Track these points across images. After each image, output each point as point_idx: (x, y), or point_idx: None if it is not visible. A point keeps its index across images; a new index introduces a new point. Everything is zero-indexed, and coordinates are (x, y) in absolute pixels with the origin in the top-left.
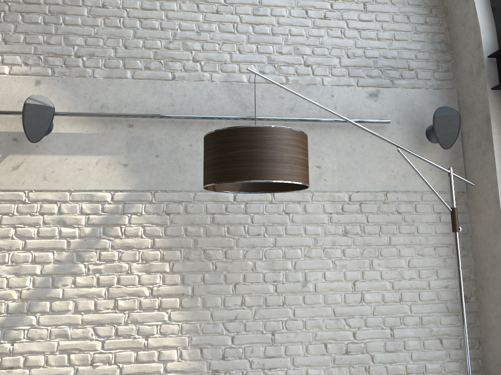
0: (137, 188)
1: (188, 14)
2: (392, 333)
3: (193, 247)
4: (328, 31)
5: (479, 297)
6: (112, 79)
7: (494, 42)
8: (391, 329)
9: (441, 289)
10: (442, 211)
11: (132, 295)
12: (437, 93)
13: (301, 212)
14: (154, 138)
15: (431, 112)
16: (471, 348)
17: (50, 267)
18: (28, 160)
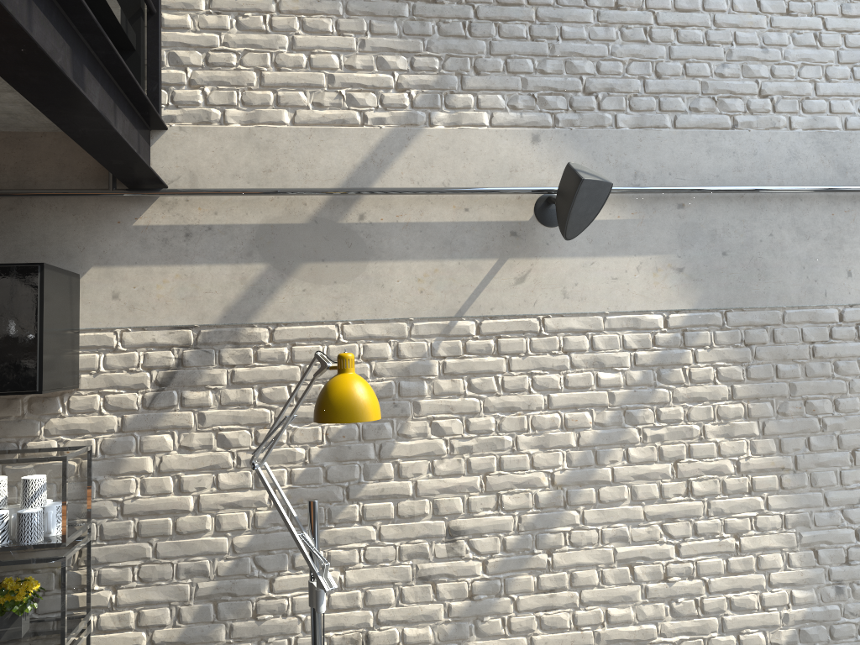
0: (701, 306)
1: (746, 18)
2: None
3: (788, 396)
4: None
5: None
6: (644, 129)
7: None
8: None
9: None
10: None
11: (711, 473)
12: None
13: None
14: (717, 225)
15: None
16: None
17: (590, 434)
18: (537, 266)
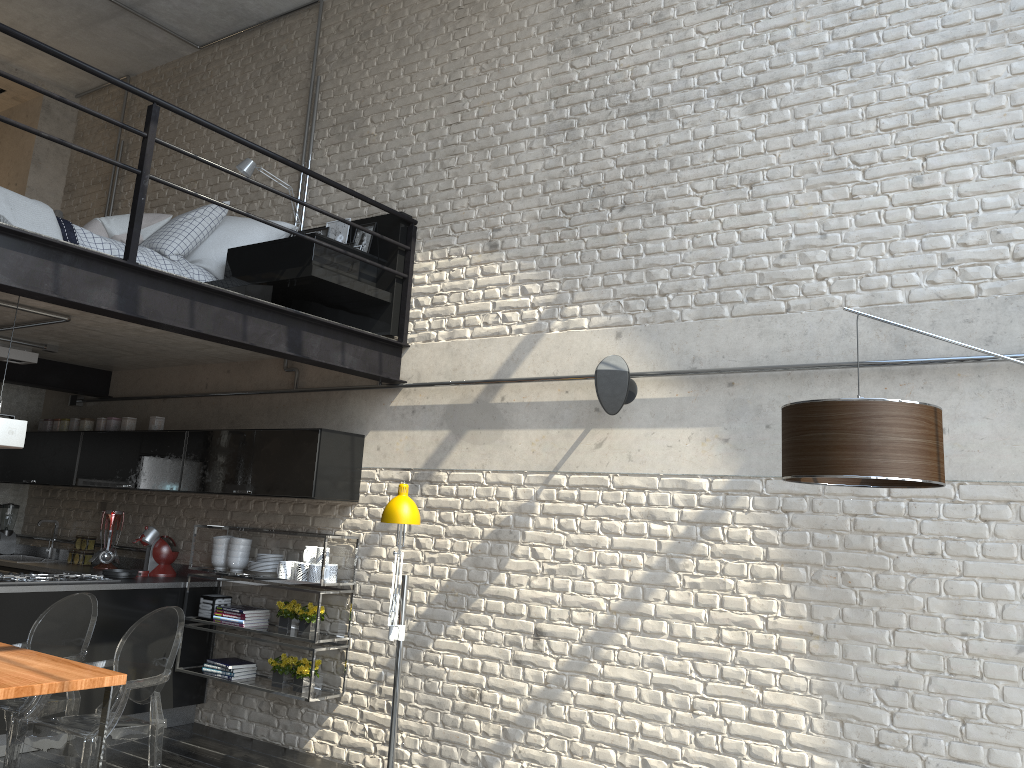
0: (742, 473)
1: (806, 209)
2: None
3: (824, 565)
4: None
5: None
6: (704, 320)
7: None
8: None
9: None
10: None
11: (740, 625)
12: None
13: (1013, 519)
14: (762, 400)
15: None
16: None
17: (639, 574)
18: (611, 435)
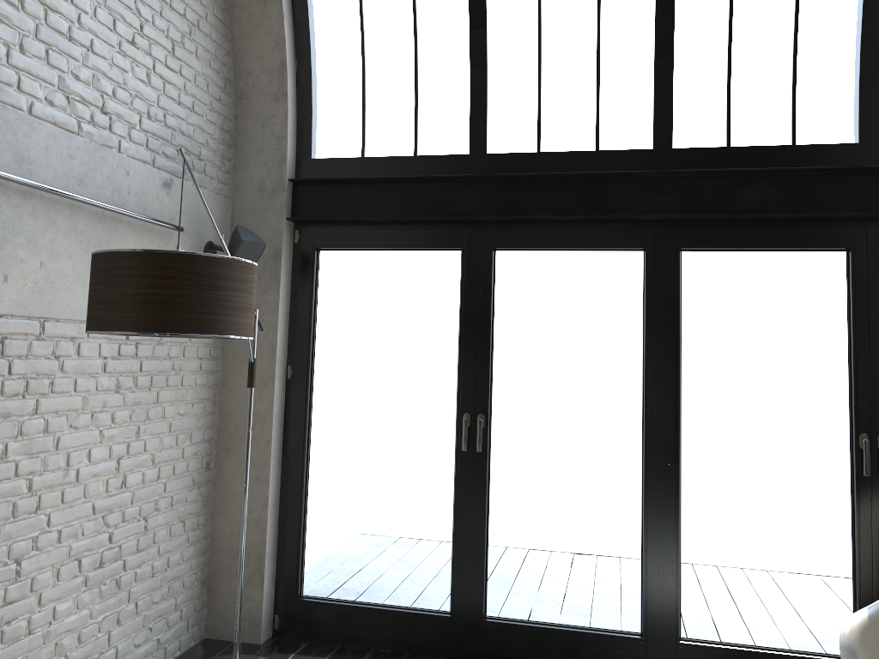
0: None
1: None
2: (147, 524)
3: None
4: (134, 66)
5: (221, 461)
6: None
7: (294, 163)
8: (144, 520)
9: (192, 457)
10: (204, 356)
11: None
12: (218, 200)
13: (73, 355)
14: None
15: (211, 224)
16: (205, 525)
17: None
18: None
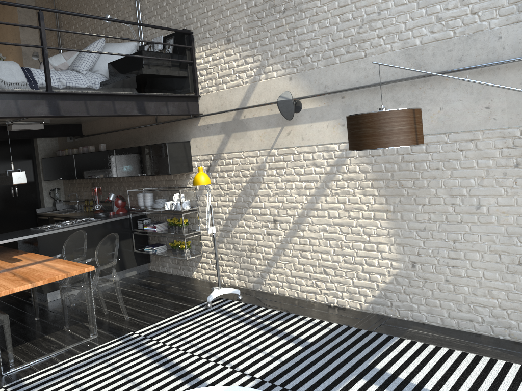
0: None
1: (370, 0)
2: None
3: (391, 179)
4: None
5: None
6: (328, 66)
7: None
8: None
9: None
10: None
11: (357, 209)
12: None
13: (473, 148)
14: (357, 103)
15: None
16: None
17: (313, 191)
18: (293, 128)
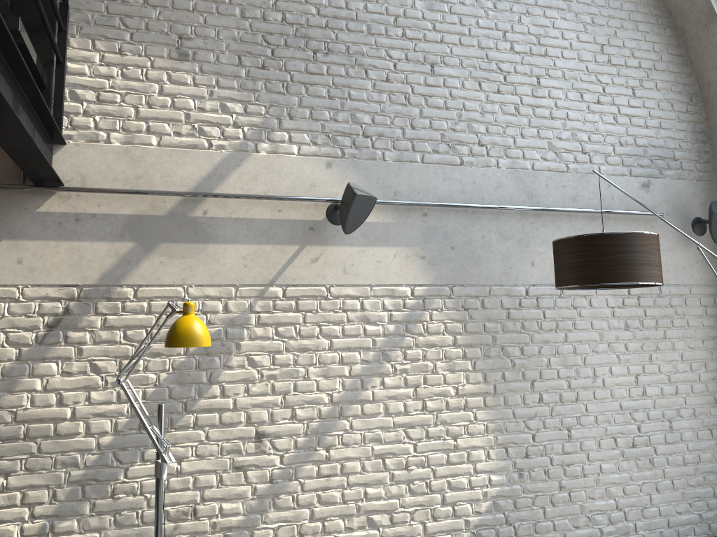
0: (436, 282)
1: (471, 93)
2: (670, 425)
3: (491, 344)
4: (602, 116)
5: None
6: (402, 163)
7: None
8: (669, 422)
9: (709, 381)
10: (708, 304)
11: (439, 395)
12: (700, 185)
13: (587, 306)
14: (448, 228)
15: (695, 204)
16: None
17: (358, 368)
18: (326, 251)
